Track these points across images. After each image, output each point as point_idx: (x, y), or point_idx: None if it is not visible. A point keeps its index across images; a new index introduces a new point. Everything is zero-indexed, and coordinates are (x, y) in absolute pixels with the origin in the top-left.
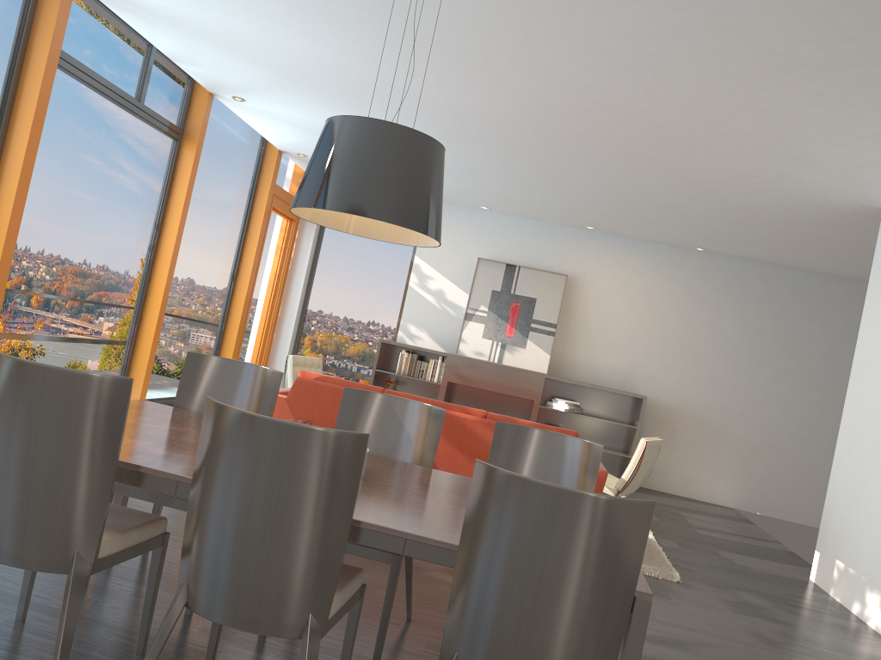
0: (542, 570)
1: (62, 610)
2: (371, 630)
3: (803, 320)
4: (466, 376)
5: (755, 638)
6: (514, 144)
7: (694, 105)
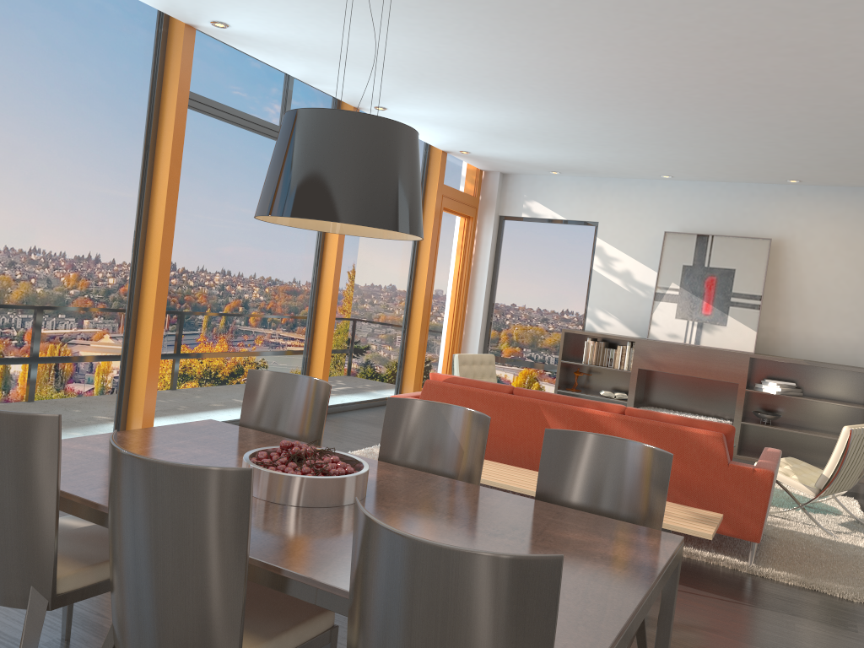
0: (409, 643)
1: (20, 645)
2: None
3: None
4: (658, 362)
5: None
6: (658, 103)
7: (843, 14)
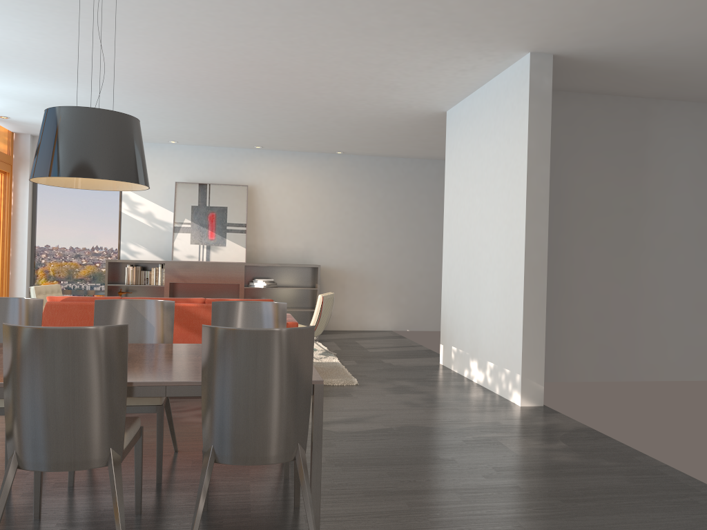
0: (255, 380)
1: None
2: (150, 463)
3: (416, 192)
4: (184, 276)
5: (406, 405)
6: (187, 93)
7: (312, 57)
